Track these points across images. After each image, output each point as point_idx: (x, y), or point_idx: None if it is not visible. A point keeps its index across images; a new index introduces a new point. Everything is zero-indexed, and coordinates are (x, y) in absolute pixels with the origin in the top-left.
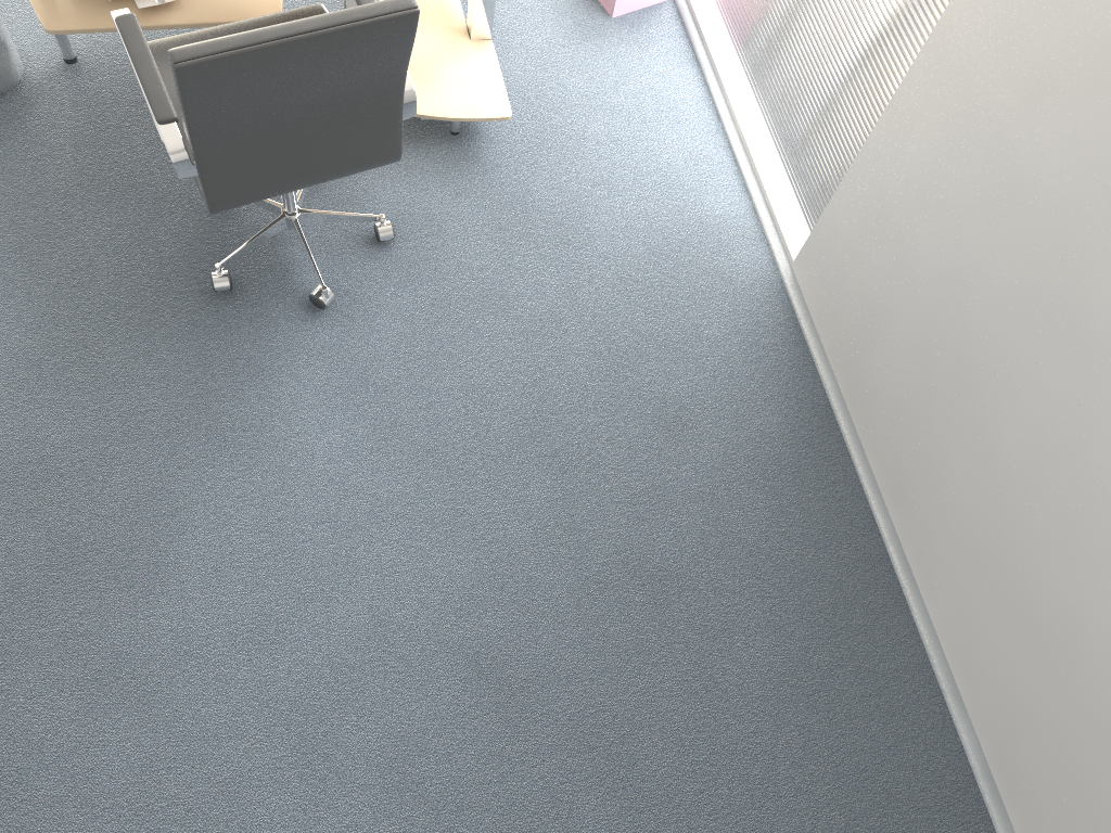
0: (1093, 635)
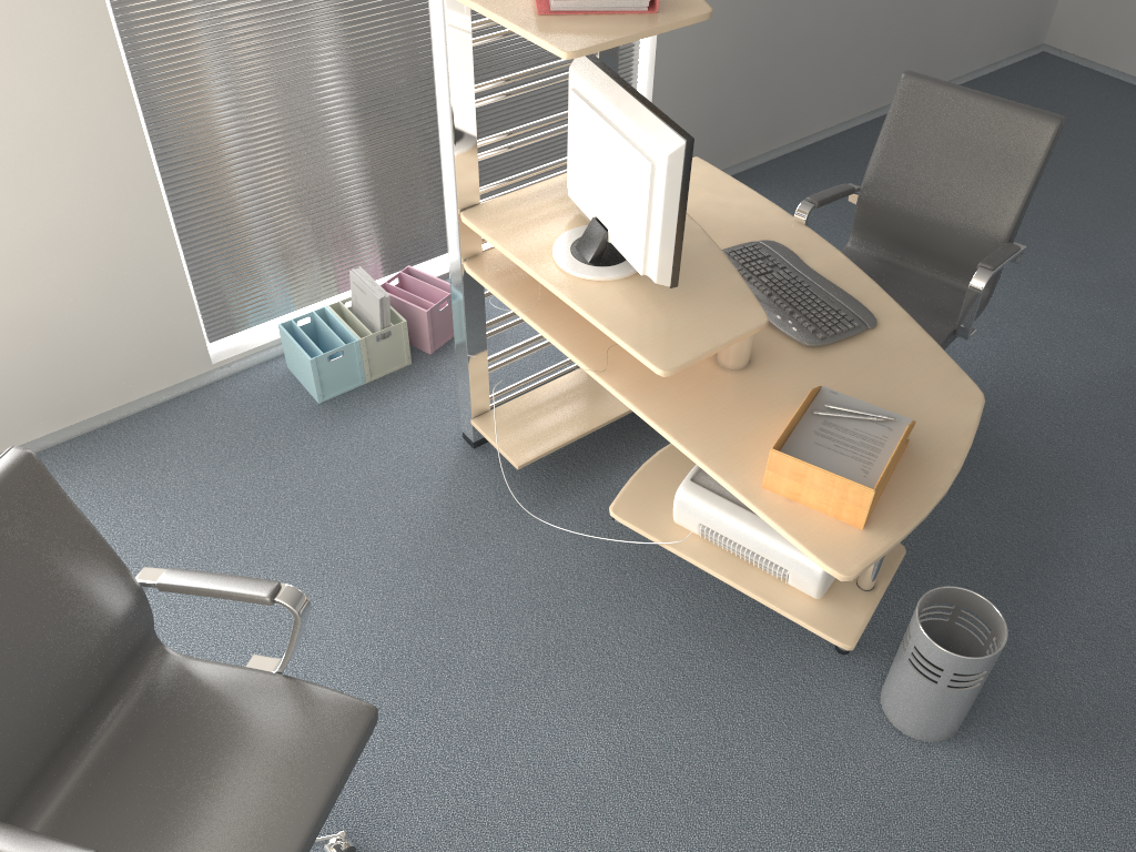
0: (868, 10)
